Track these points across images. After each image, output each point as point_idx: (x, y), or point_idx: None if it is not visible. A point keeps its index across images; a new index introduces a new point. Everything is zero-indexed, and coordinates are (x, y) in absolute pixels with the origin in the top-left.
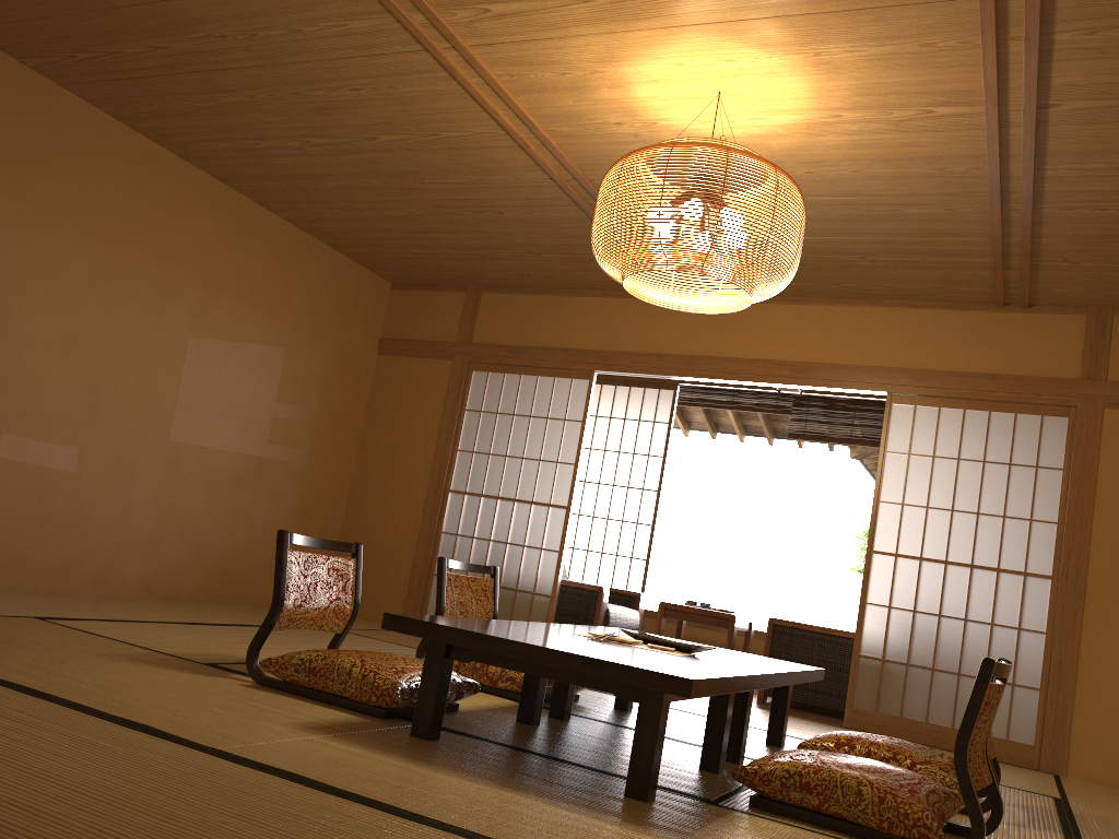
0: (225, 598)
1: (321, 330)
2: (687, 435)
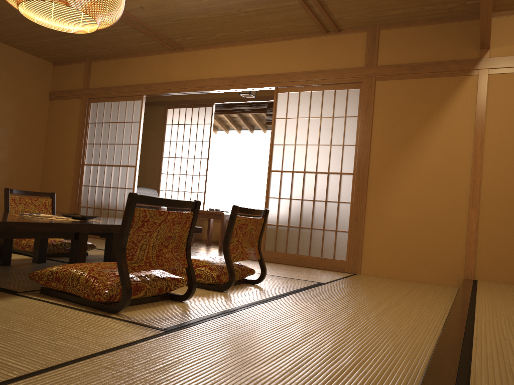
0: None
1: (7, 88)
2: (240, 132)
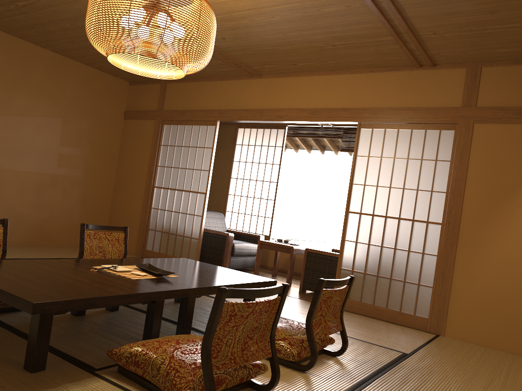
0: (40, 244)
1: (85, 108)
2: (310, 152)
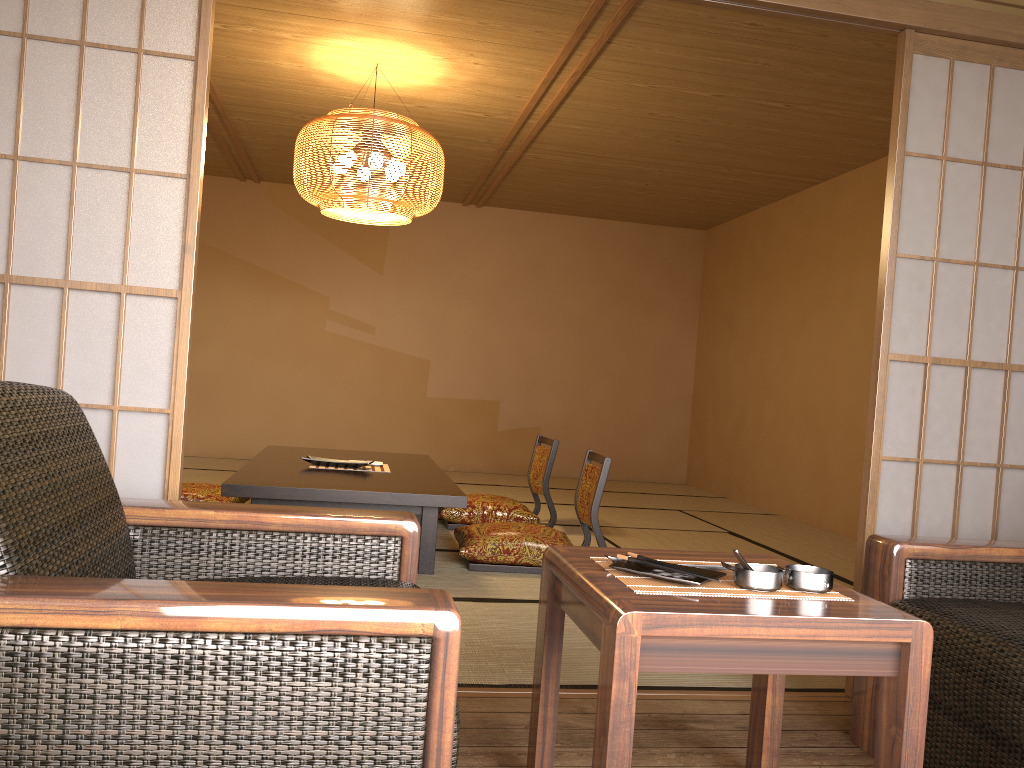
0: None
1: None
2: None
